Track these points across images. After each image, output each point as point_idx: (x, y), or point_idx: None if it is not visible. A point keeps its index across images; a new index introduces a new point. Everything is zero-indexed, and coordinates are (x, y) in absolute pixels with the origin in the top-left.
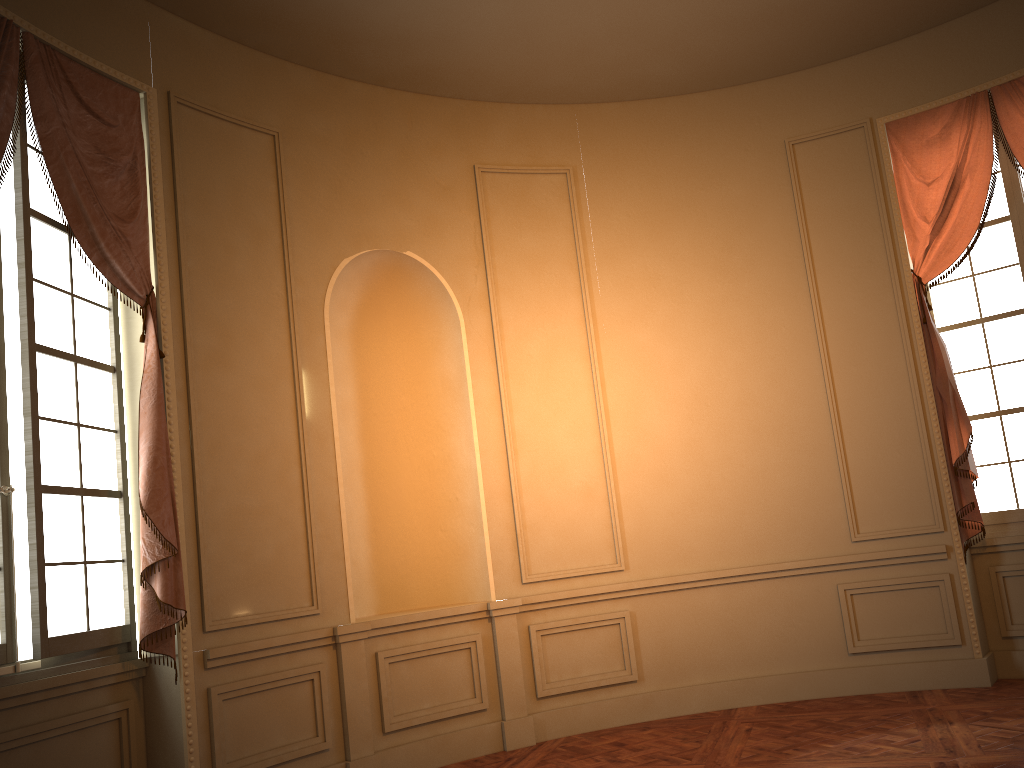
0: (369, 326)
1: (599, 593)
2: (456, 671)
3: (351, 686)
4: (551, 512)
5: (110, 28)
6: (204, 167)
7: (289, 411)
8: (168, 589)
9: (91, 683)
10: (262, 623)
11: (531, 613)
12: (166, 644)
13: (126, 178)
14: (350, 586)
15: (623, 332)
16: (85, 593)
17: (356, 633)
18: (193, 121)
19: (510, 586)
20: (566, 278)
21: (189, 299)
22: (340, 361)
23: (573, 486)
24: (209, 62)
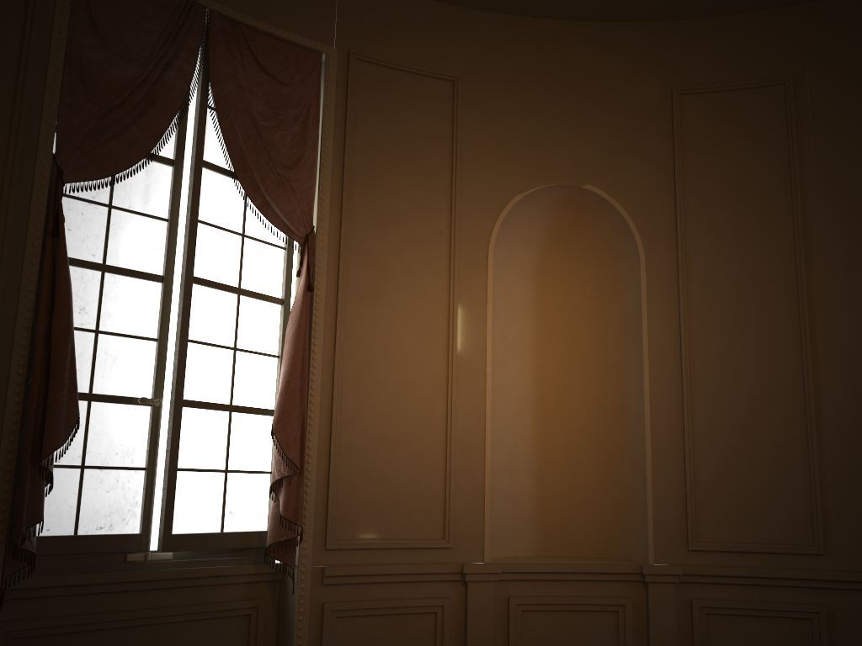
0: (555, 264)
1: (786, 577)
2: (599, 633)
3: (475, 627)
4: (732, 473)
5: None
6: (378, 116)
7: (440, 345)
8: (288, 505)
9: (222, 579)
10: (388, 549)
11: (696, 586)
12: (289, 555)
13: (298, 130)
14: (487, 524)
15: (846, 265)
16: (222, 498)
17: (485, 574)
18: (372, 75)
19: (673, 551)
20: (774, 204)
21: (347, 237)
22: (520, 298)
23: (763, 446)
24: (394, 19)
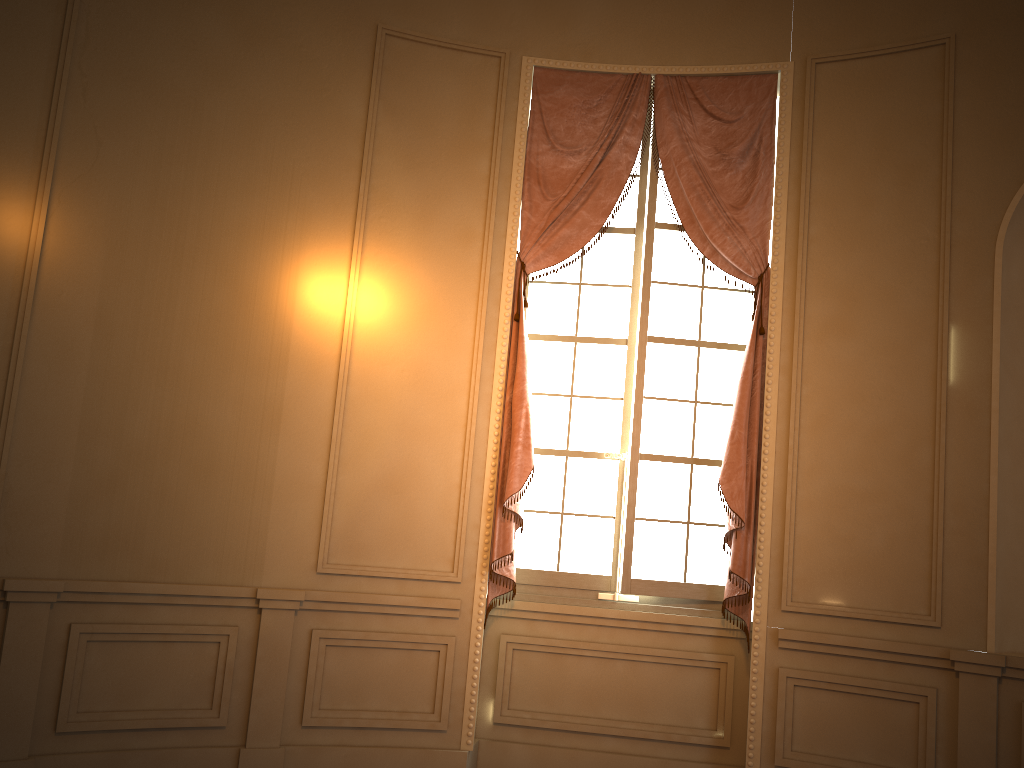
0: None
1: None
2: None
3: (968, 730)
4: None
5: (746, 26)
6: (844, 120)
7: (926, 378)
8: (735, 559)
9: (688, 628)
10: (857, 619)
11: None
12: (745, 612)
13: (749, 165)
14: (991, 604)
15: None
16: (684, 549)
17: (981, 665)
18: (836, 75)
19: None
20: None
21: (804, 269)
22: None
23: None
24: None
